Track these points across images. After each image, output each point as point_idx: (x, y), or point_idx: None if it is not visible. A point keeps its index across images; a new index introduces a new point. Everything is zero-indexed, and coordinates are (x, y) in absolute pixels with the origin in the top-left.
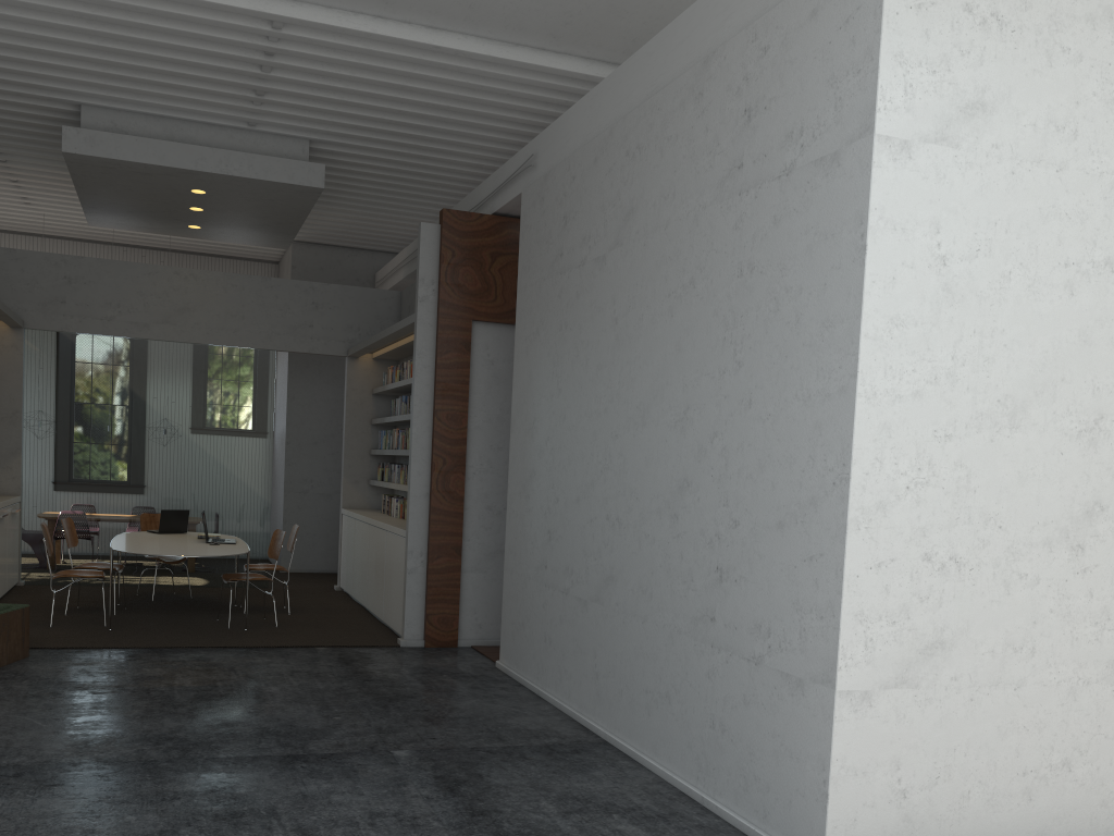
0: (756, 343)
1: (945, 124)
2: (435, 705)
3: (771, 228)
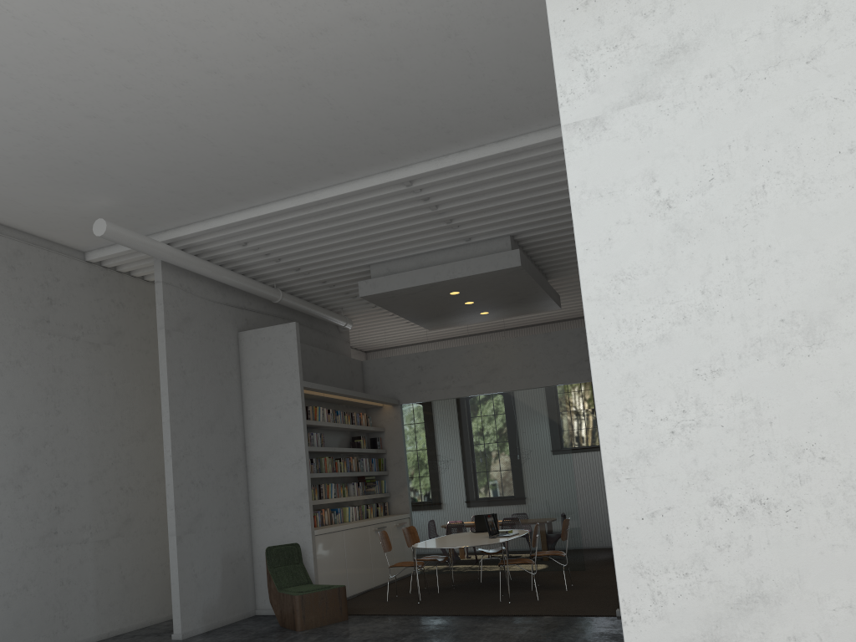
0: None
1: (640, 83)
2: None
3: None
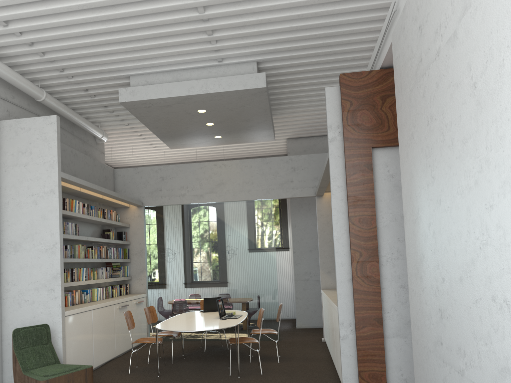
0: None
1: None
2: None
3: None
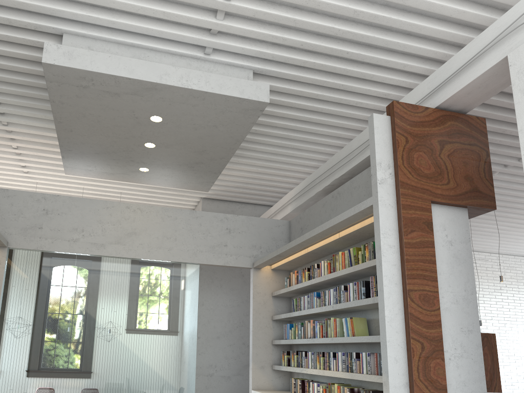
0: None
1: None
2: None
3: None
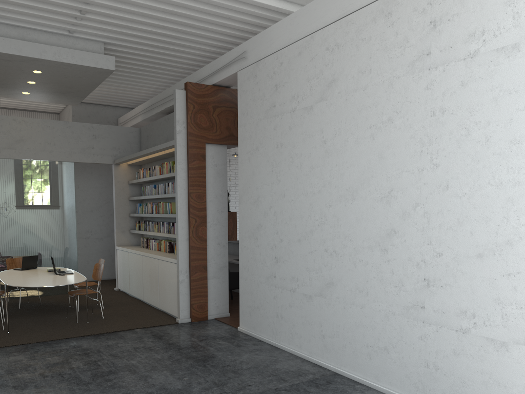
0: (450, 153)
1: None
2: (230, 361)
3: (459, 88)
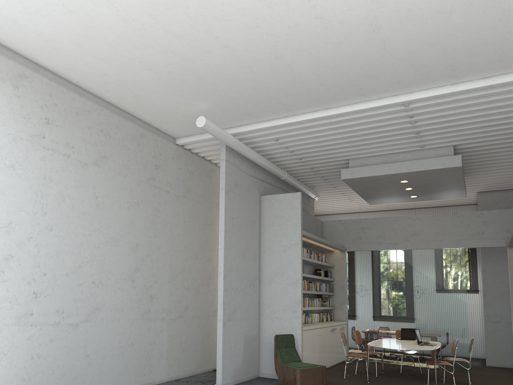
0: None
1: None
2: None
3: None
